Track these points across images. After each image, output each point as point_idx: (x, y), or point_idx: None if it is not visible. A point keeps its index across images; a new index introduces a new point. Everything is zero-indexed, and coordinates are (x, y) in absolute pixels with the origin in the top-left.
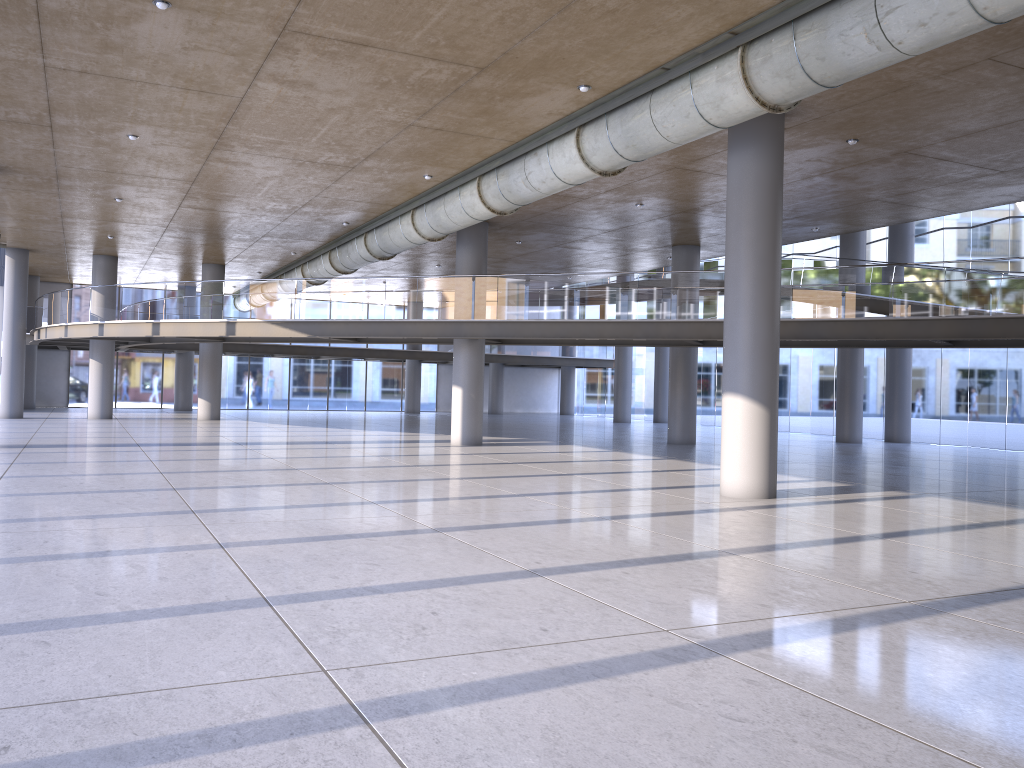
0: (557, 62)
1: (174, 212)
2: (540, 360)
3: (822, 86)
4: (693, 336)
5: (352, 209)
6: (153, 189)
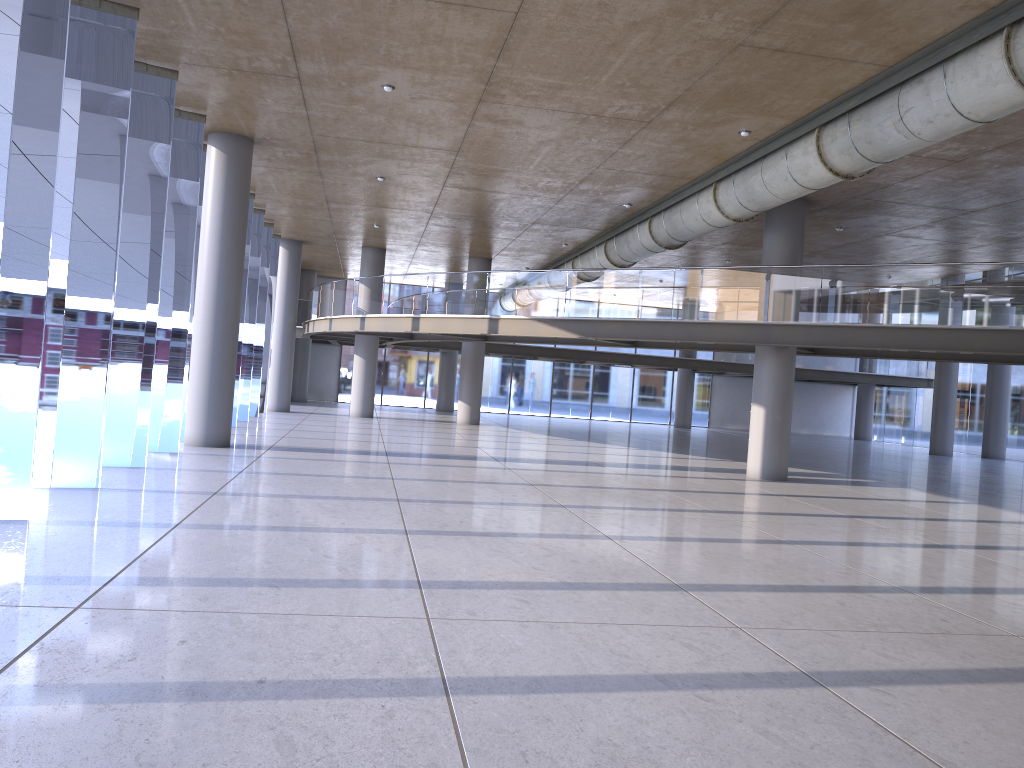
0: None
1: (438, 194)
2: (836, 375)
3: None
4: None
5: (638, 185)
6: (415, 163)
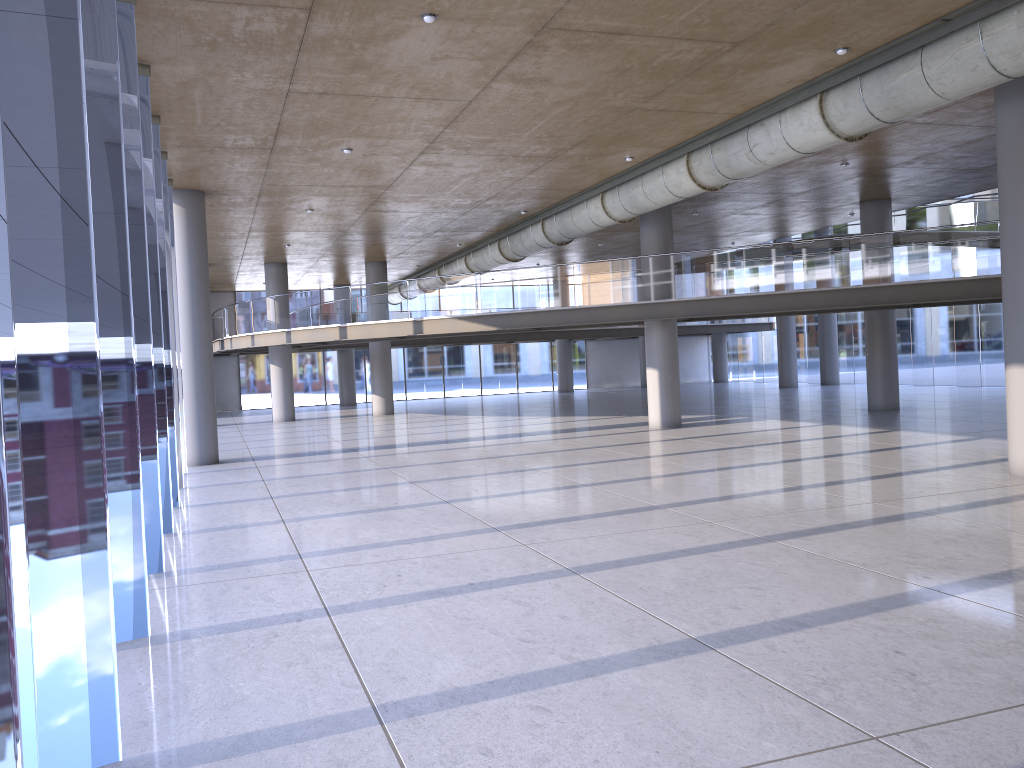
0: (824, 27)
1: (358, 217)
2: (694, 329)
3: None
4: (916, 299)
5: (536, 197)
6: (346, 197)
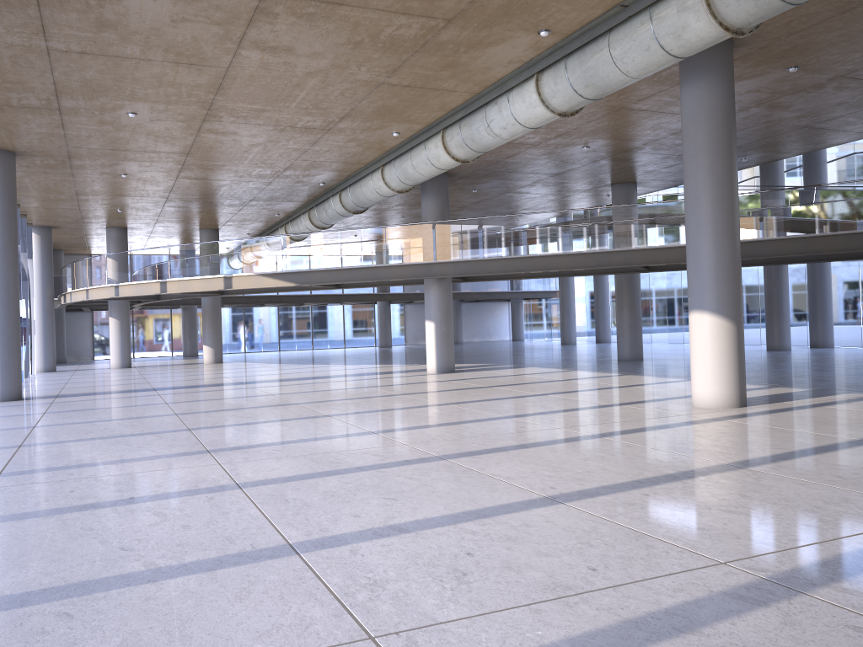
0: (520, 7)
1: (173, 183)
2: (493, 295)
3: (789, 4)
4: (643, 262)
5: (328, 170)
6: (153, 163)
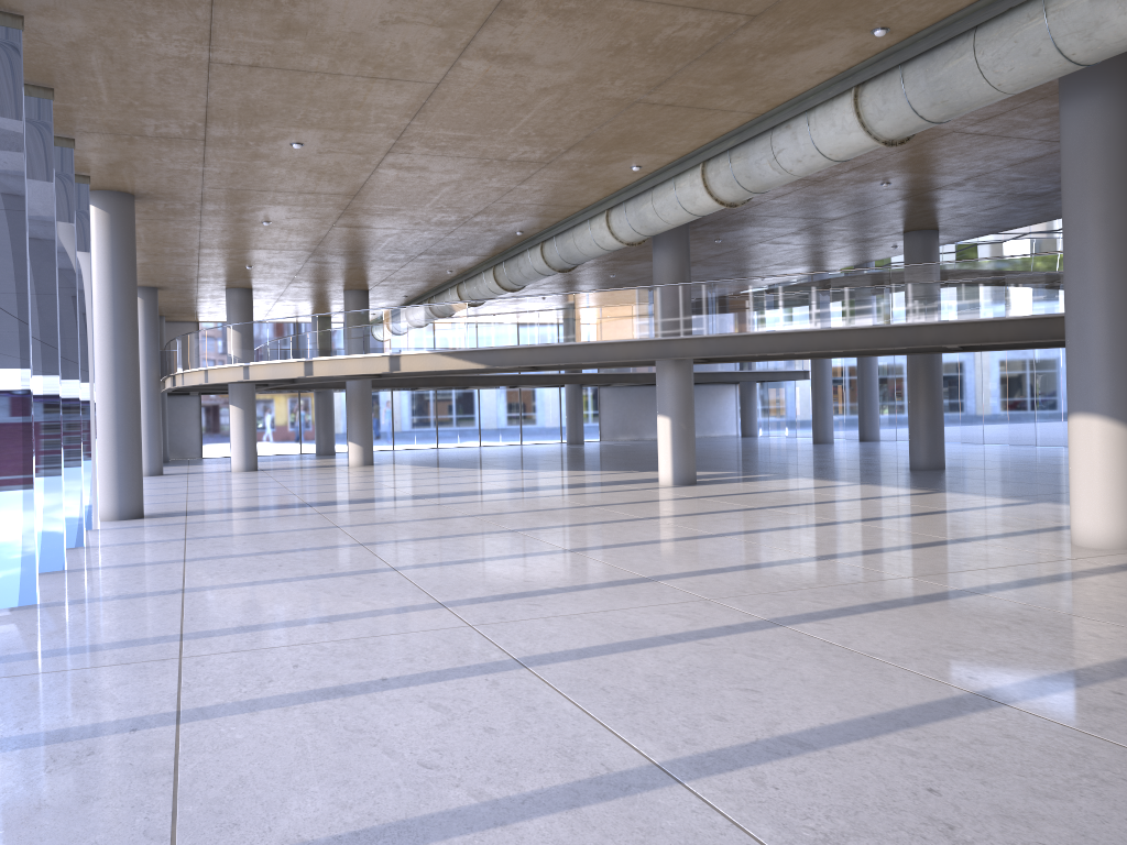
0: None
1: (325, 233)
2: (719, 376)
3: None
4: (965, 340)
5: (532, 215)
6: (307, 207)
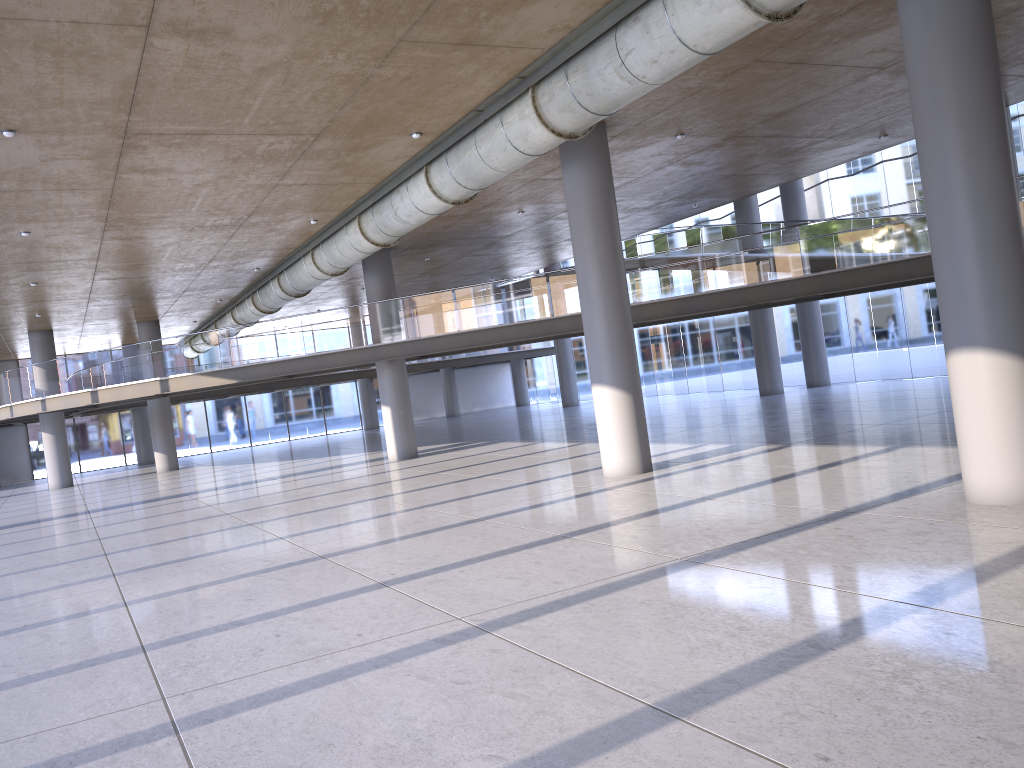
0: (381, 120)
1: (90, 285)
2: (486, 358)
3: (600, 115)
4: None
5: (257, 257)
6: (62, 270)
